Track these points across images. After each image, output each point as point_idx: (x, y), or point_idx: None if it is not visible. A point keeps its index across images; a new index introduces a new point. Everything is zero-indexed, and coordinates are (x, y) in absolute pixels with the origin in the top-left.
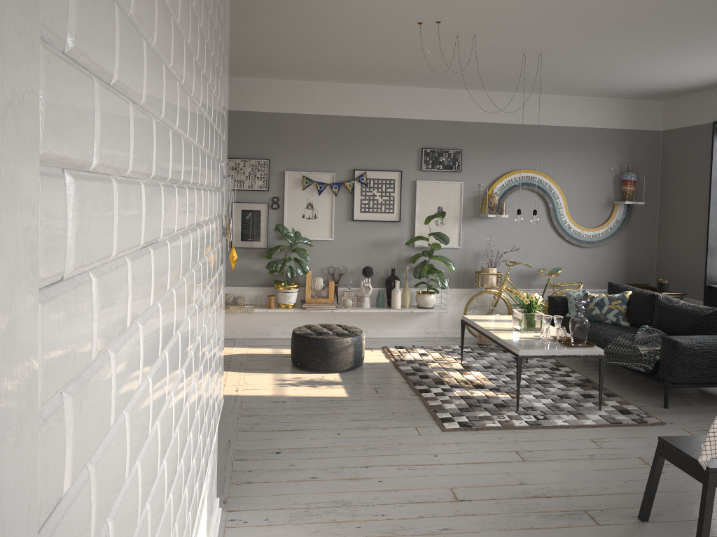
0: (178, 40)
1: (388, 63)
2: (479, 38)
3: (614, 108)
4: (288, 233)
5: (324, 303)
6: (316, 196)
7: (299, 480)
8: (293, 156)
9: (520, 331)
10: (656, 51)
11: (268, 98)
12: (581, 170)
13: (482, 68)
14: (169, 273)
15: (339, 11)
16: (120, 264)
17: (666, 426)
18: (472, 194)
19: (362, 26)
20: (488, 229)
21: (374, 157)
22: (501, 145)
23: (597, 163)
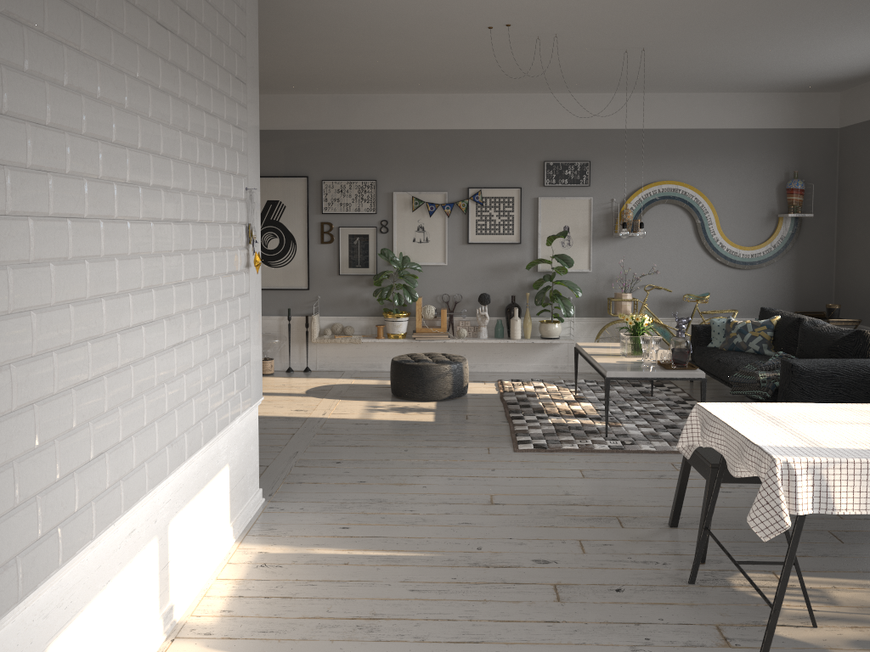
0: (111, 77)
1: (487, 69)
2: (565, 38)
3: (776, 104)
4: (393, 258)
5: (436, 332)
6: (428, 218)
7: (347, 482)
8: (402, 175)
9: (625, 356)
10: (774, 37)
11: (374, 115)
12: (736, 179)
13: (593, 68)
14: (104, 244)
15: (402, 22)
16: (19, 219)
17: None
18: (604, 211)
19: (433, 34)
20: (623, 250)
21: (490, 173)
22: (637, 153)
23: (756, 171)
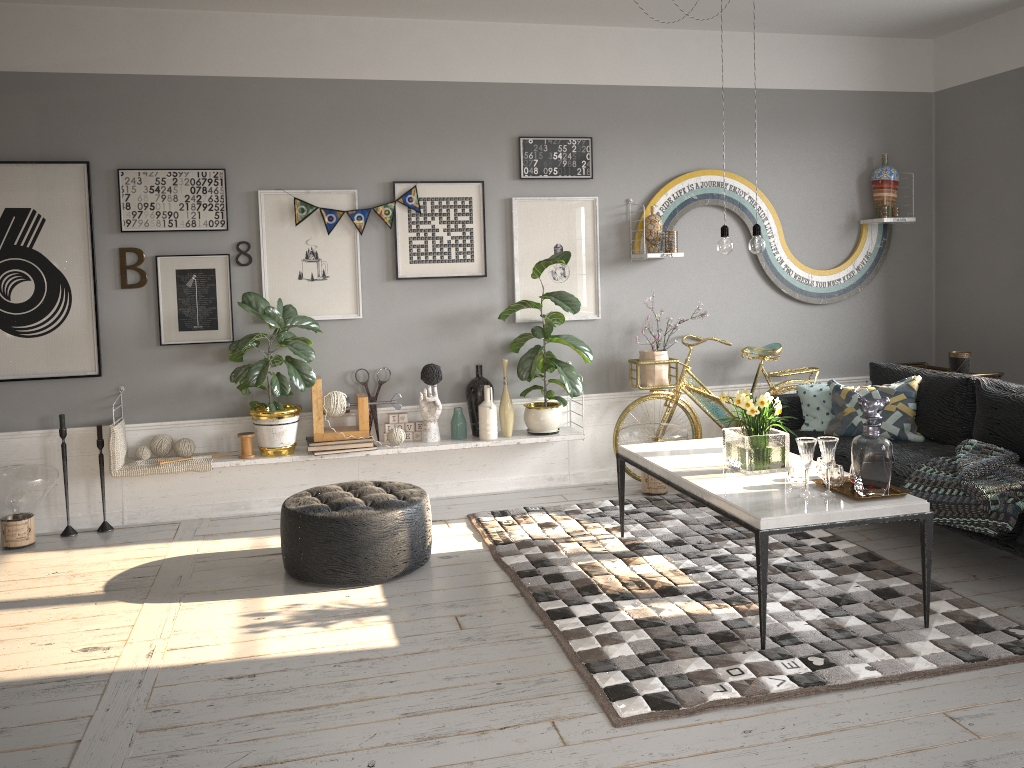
0: None
1: None
2: None
3: (853, 55)
4: (267, 309)
5: (351, 439)
6: (324, 237)
7: None
8: (273, 160)
9: (744, 473)
10: None
11: (215, 50)
12: (803, 167)
13: None
14: None
15: None
16: None
17: None
18: (616, 219)
19: None
20: (647, 282)
21: (430, 158)
22: (662, 126)
23: (829, 154)
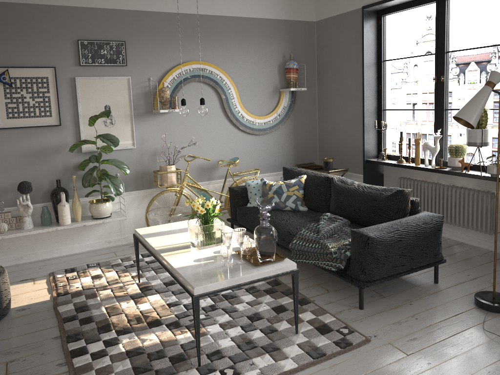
0: None
1: None
2: None
3: None
4: None
5: None
6: None
7: None
8: None
9: (198, 248)
10: None
11: None
12: (249, 60)
13: None
14: None
15: None
16: None
17: (372, 343)
18: (143, 90)
19: None
20: (163, 125)
21: (17, 52)
22: (168, 35)
23: (263, 53)
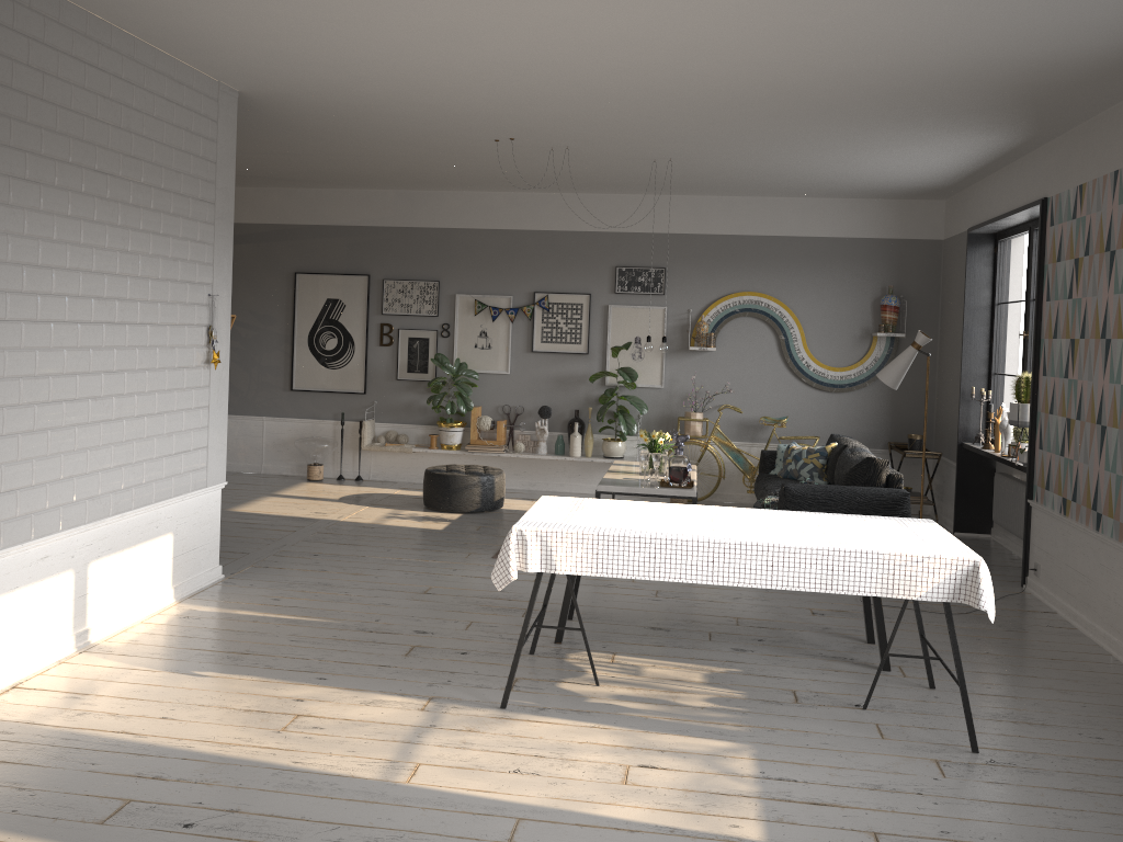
0: (38, 219)
1: (534, 172)
2: (580, 149)
3: (873, 212)
4: (445, 364)
5: (491, 445)
6: (491, 323)
7: (309, 569)
8: (466, 277)
9: (639, 474)
10: (793, 152)
11: (439, 212)
12: (826, 292)
13: (641, 173)
14: (24, 339)
15: (408, 135)
16: None
17: None
18: (680, 322)
19: (448, 144)
20: (700, 366)
21: (558, 278)
22: (717, 261)
23: (849, 284)
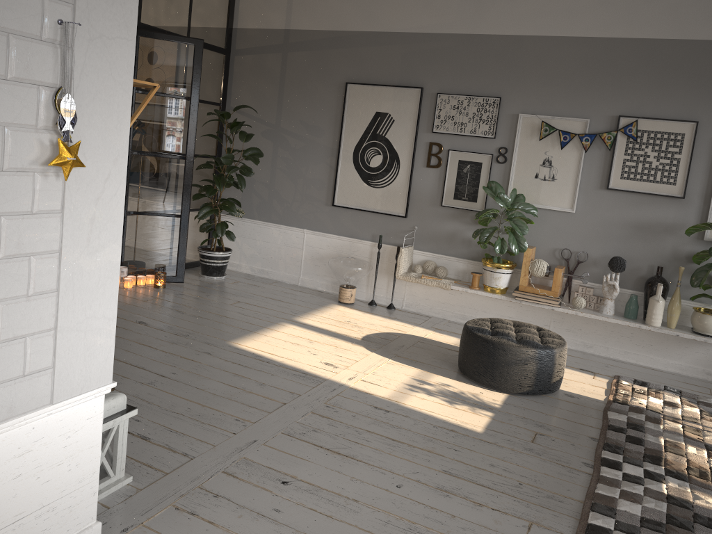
0: None
1: None
2: None
3: None
4: (499, 194)
5: (543, 295)
6: (558, 151)
7: None
8: (533, 94)
9: None
10: None
11: (509, 17)
12: None
13: None
14: None
15: None
16: None
17: None
18: None
19: None
20: None
21: (654, 99)
22: None
23: None
